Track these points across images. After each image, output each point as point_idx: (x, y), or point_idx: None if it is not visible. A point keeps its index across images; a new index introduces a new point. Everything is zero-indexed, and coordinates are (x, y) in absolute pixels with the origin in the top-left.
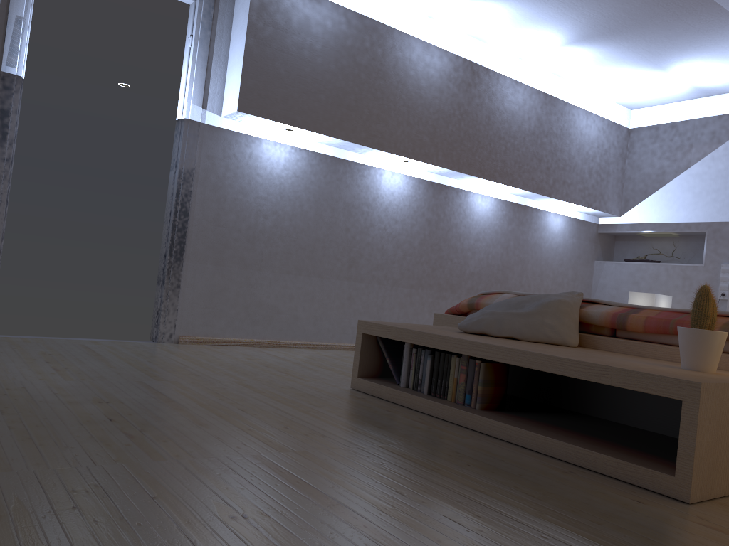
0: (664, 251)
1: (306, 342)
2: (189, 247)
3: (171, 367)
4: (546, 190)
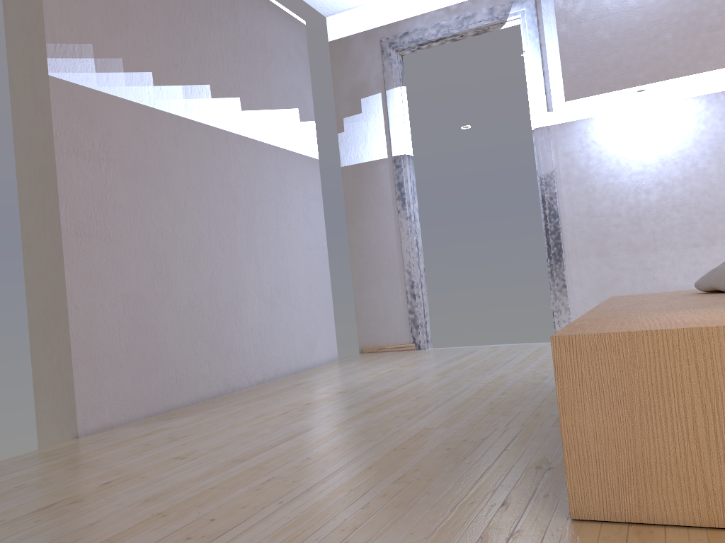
0: None
1: None
2: (566, 246)
3: (489, 364)
4: None
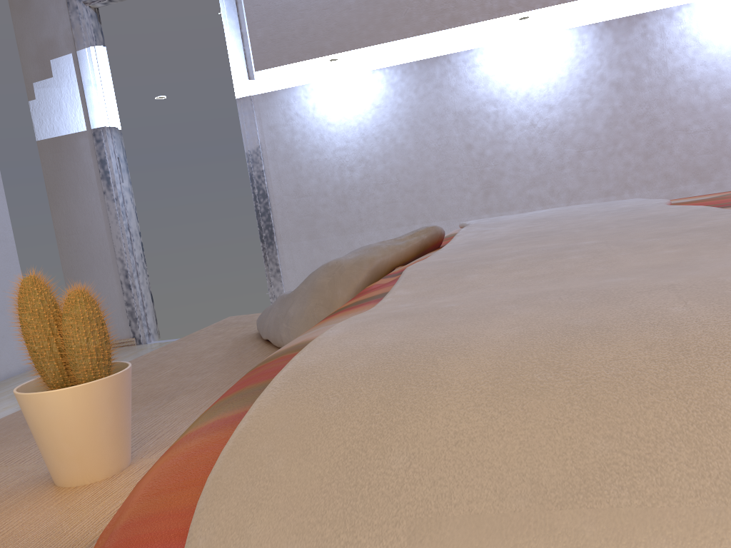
0: None
1: None
2: (278, 229)
3: None
4: None
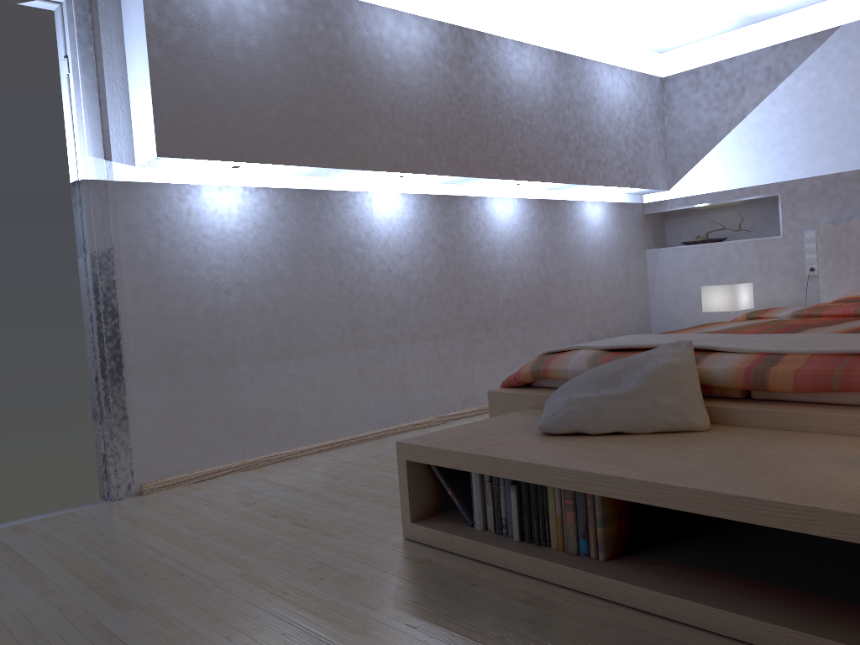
0: (728, 224)
1: (316, 444)
2: (128, 360)
3: (140, 563)
4: (579, 177)
